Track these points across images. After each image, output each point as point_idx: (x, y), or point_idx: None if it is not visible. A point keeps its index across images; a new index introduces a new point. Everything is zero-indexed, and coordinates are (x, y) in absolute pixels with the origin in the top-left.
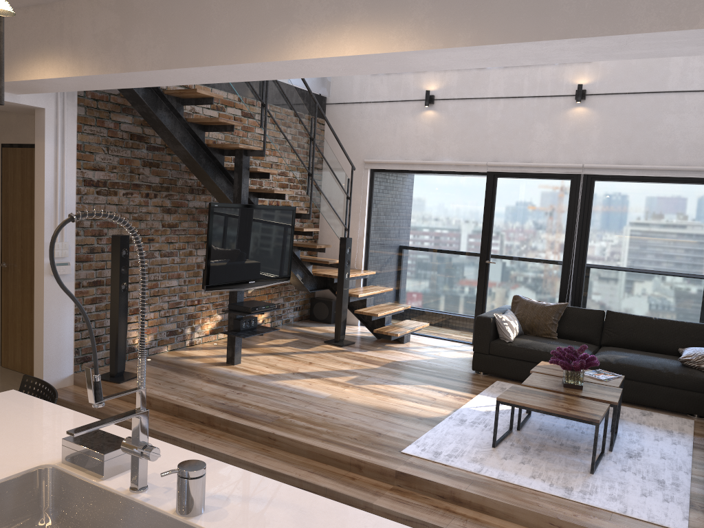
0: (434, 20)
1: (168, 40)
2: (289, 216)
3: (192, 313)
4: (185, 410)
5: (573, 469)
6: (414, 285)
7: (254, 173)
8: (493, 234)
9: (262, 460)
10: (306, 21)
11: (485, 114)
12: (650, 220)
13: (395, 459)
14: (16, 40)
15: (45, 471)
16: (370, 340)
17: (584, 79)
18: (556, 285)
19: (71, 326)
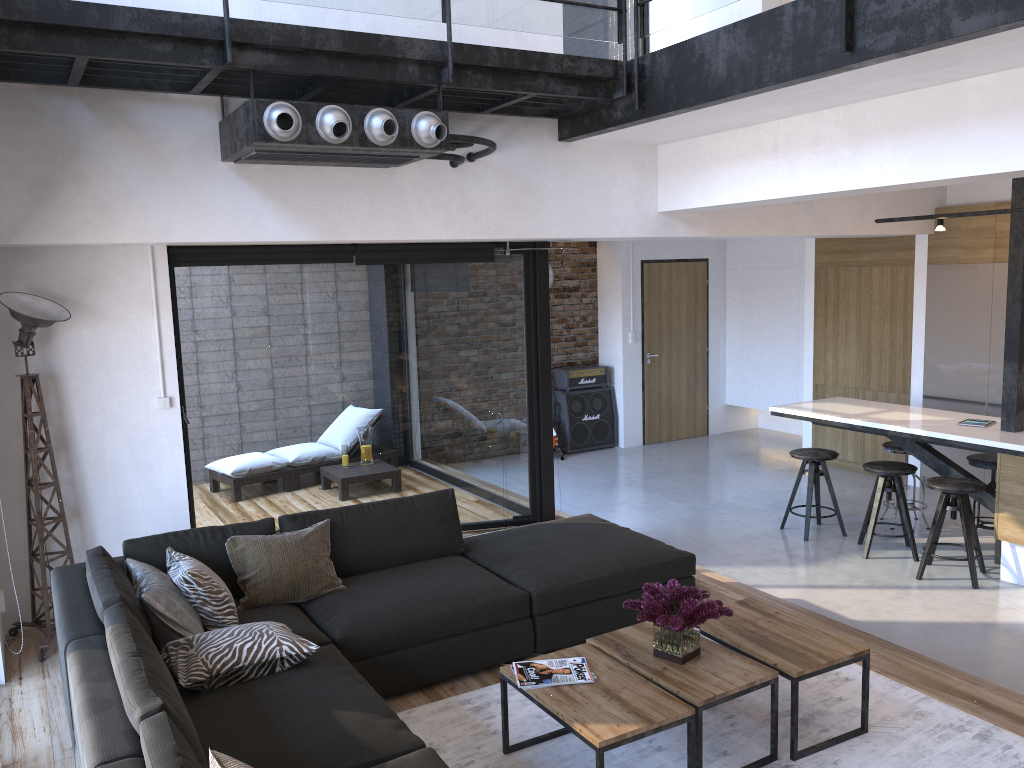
0: None
1: None
2: None
3: None
4: None
5: None
6: None
7: None
8: None
9: None
10: None
11: None
12: None
13: None
14: None
15: None
16: None
17: None
18: None
19: None
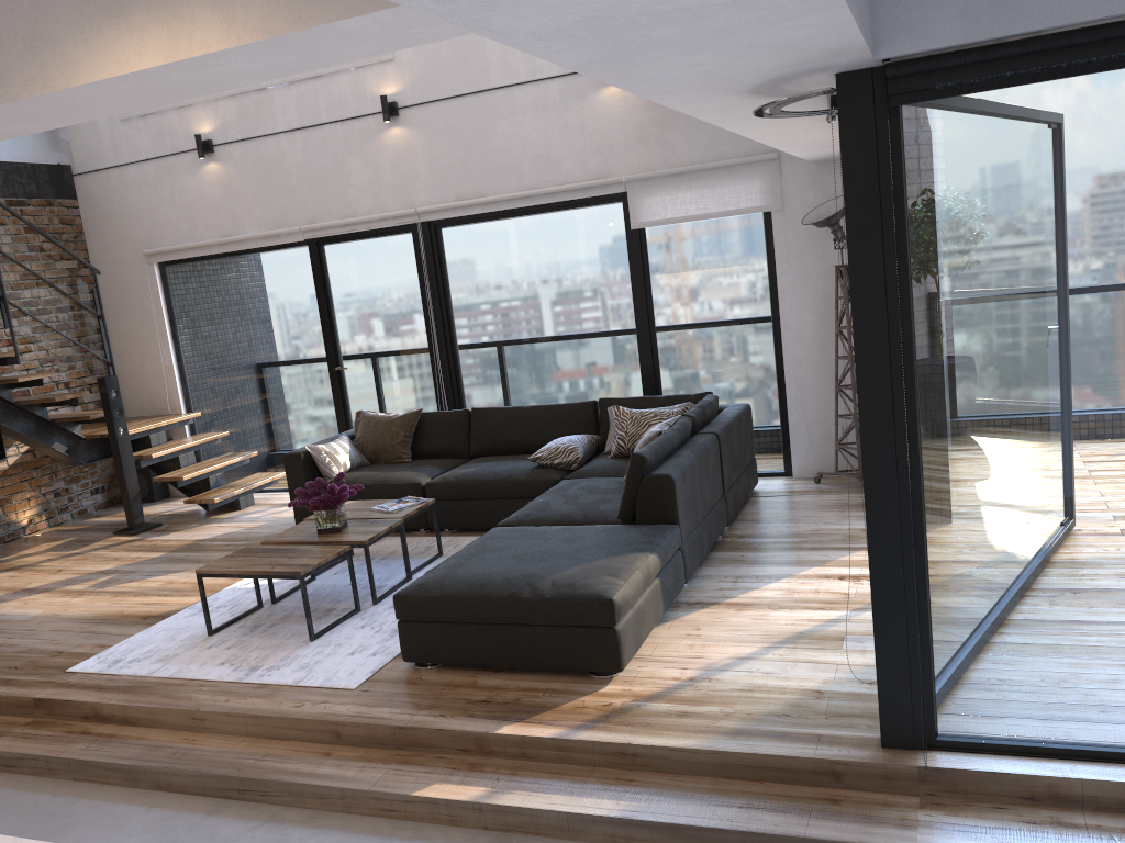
0: None
1: None
2: None
3: None
4: None
5: (292, 641)
6: (257, 421)
7: None
8: (338, 327)
9: None
10: None
11: (283, 156)
12: (517, 271)
13: (47, 683)
14: None
15: None
16: (192, 515)
17: (391, 86)
18: (430, 384)
19: None
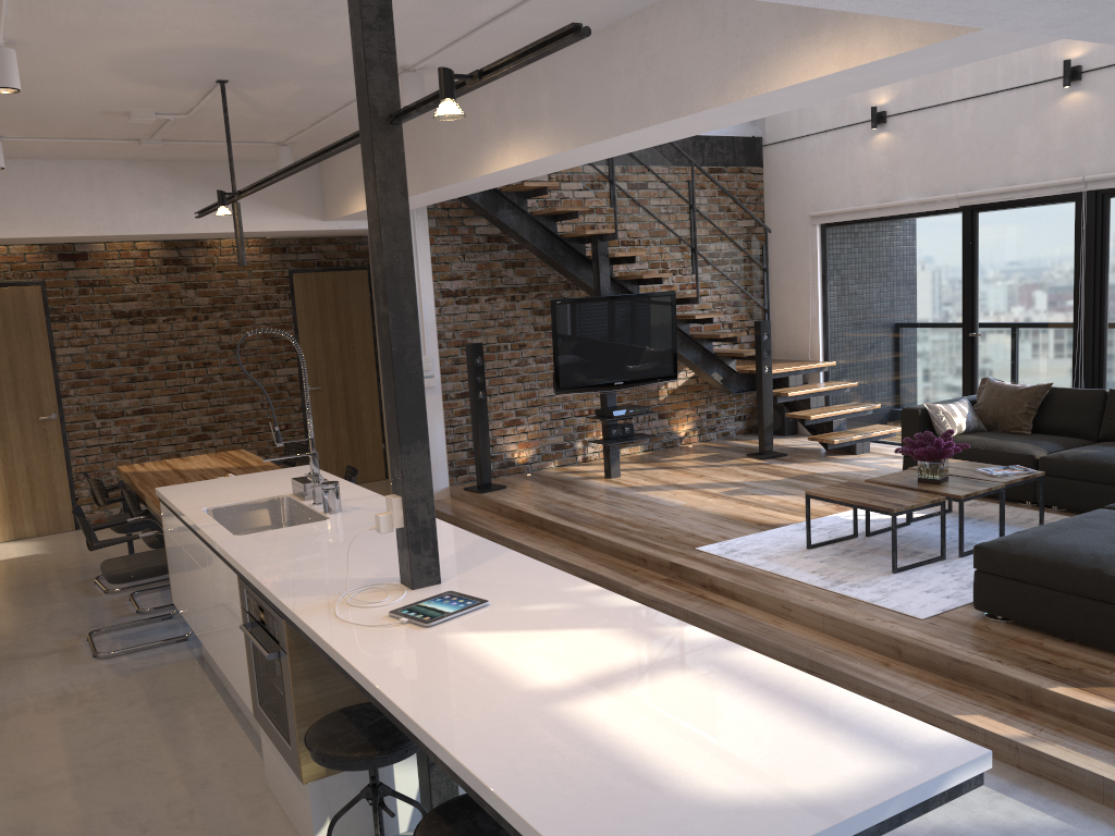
0: (553, 129)
1: (423, 166)
2: (665, 304)
3: (583, 424)
4: (524, 515)
5: (876, 569)
6: (884, 376)
7: (621, 258)
8: (978, 294)
9: (564, 554)
10: (490, 139)
11: (951, 125)
12: None
13: (680, 553)
14: (346, 178)
15: (284, 499)
16: (813, 452)
17: (1077, 49)
18: (1067, 360)
19: (442, 439)
